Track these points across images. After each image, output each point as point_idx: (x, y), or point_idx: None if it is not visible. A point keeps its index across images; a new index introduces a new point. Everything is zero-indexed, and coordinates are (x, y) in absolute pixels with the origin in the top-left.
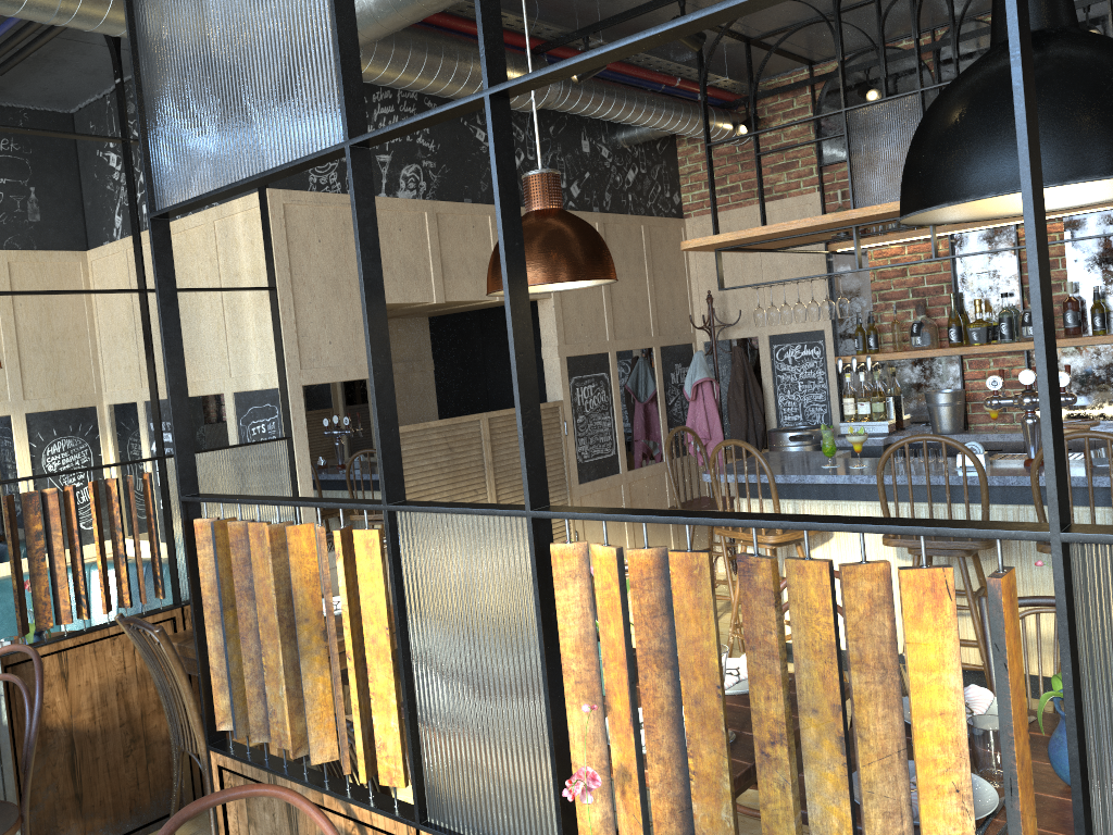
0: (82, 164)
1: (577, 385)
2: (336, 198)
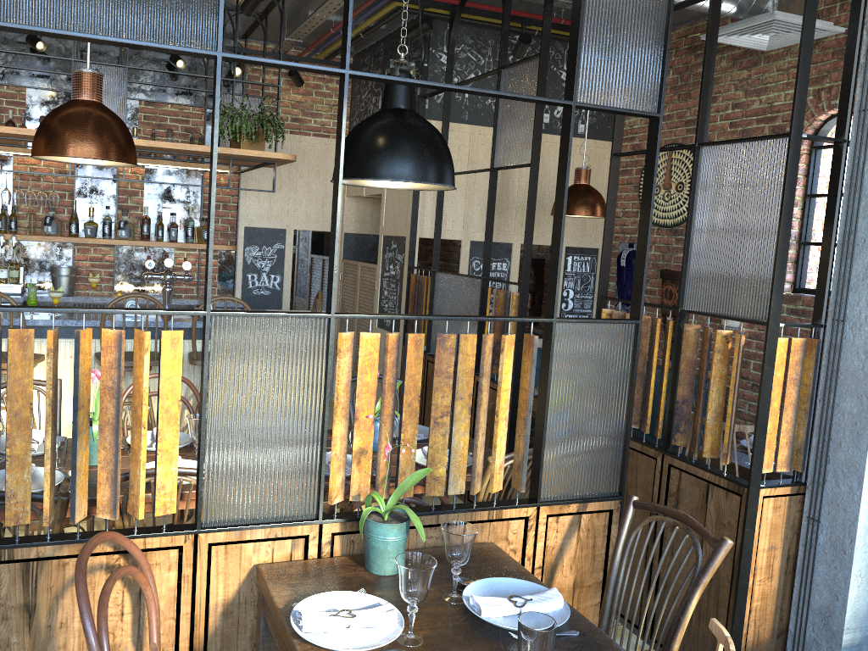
0: None
1: None
2: None
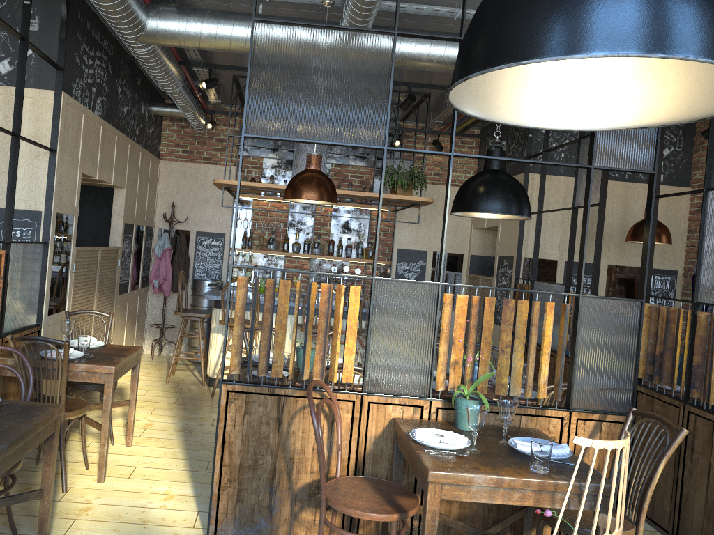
0: None
1: (124, 239)
2: (80, 106)
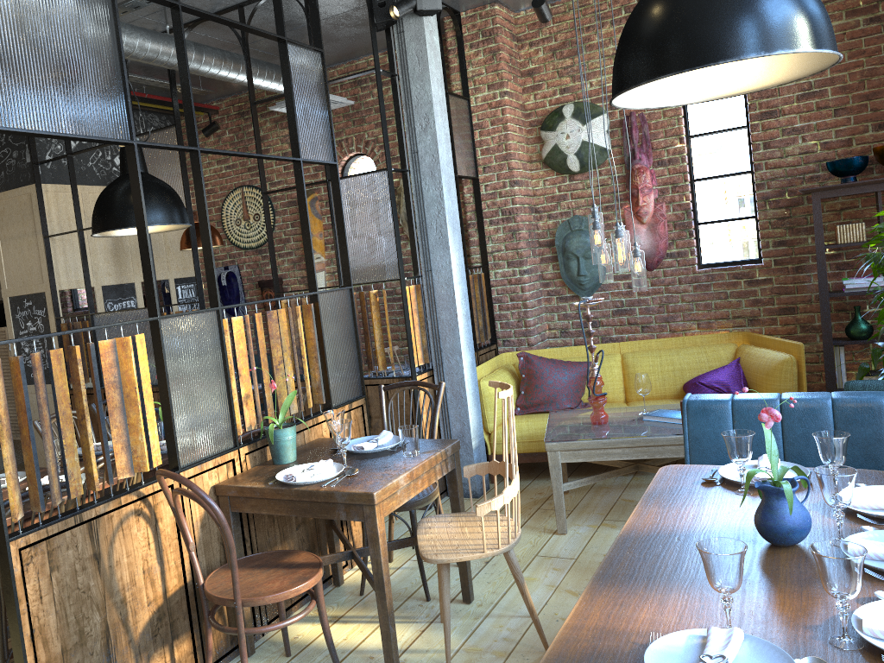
0: None
1: None
2: None
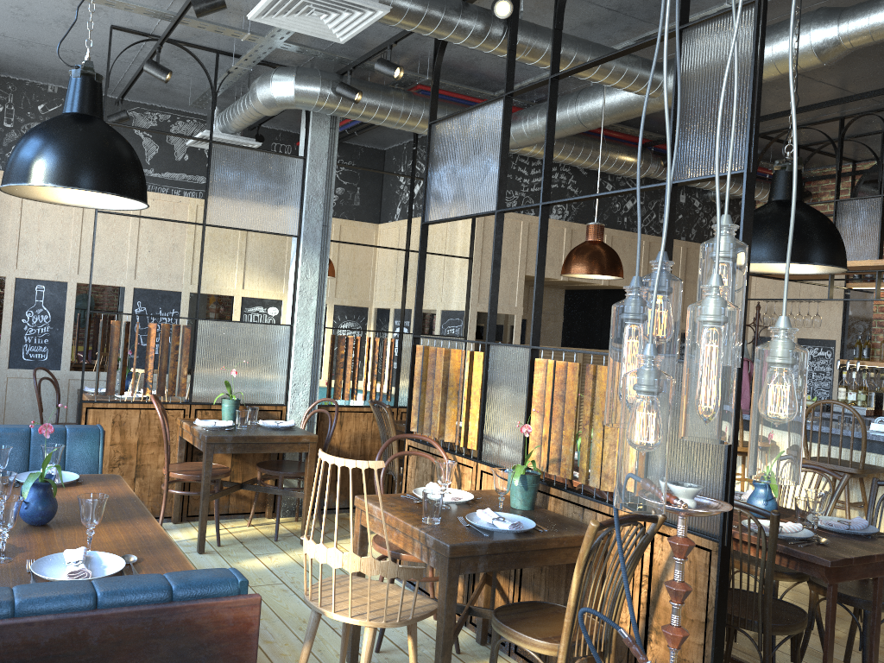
0: (384, 177)
1: None
2: (513, 215)
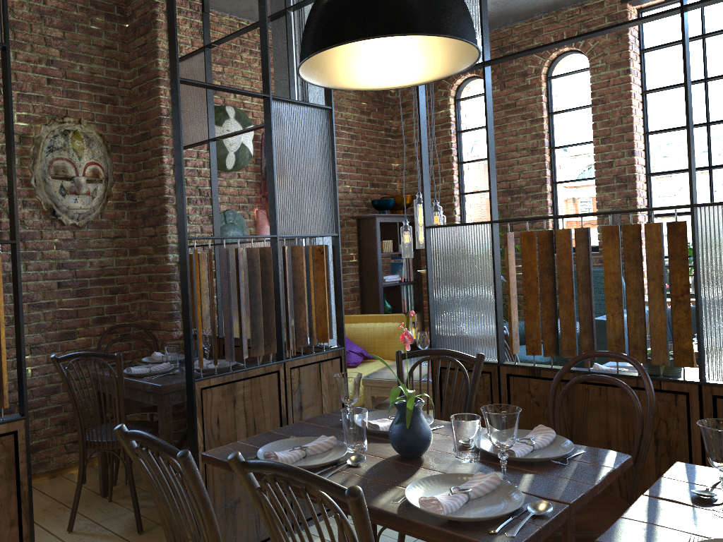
0: None
1: None
2: None
